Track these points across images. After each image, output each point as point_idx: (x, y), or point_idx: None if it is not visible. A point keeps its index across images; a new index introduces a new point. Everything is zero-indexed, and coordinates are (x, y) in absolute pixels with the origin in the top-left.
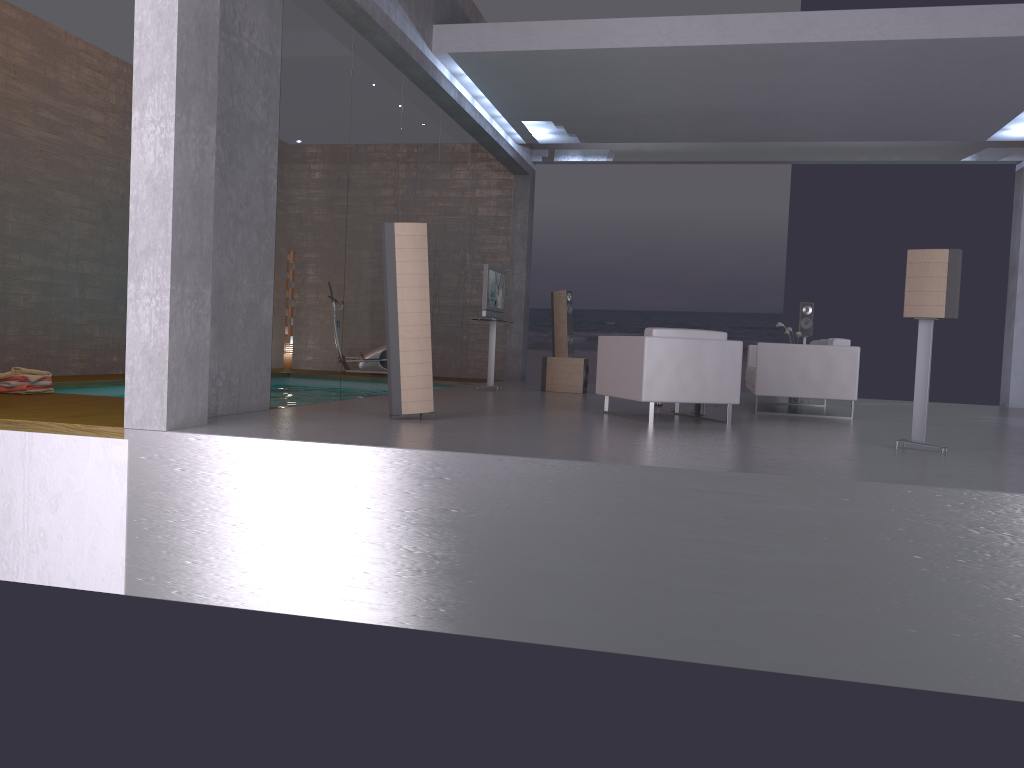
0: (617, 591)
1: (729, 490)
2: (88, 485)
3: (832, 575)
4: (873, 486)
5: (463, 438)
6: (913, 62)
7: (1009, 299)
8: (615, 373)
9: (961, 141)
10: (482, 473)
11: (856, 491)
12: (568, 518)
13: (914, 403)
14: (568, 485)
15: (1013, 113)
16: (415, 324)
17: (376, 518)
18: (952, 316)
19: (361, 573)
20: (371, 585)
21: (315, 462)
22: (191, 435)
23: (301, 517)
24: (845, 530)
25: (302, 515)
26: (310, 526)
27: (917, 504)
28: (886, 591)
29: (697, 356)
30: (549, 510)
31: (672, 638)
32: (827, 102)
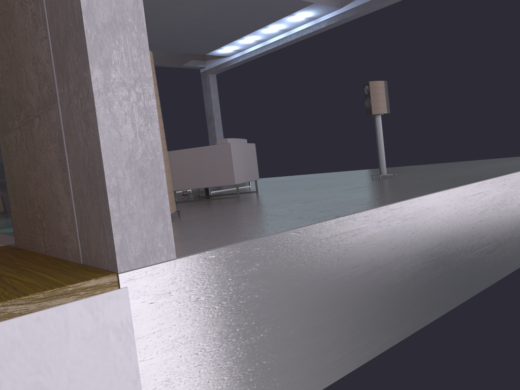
0: (458, 266)
1: (480, 191)
2: (75, 377)
3: (505, 223)
4: (508, 176)
5: (306, 207)
6: (234, 3)
7: (210, 132)
8: (196, 172)
9: (181, 56)
10: (404, 215)
11: (505, 179)
12: (438, 230)
13: (380, 156)
14: (436, 209)
15: (233, 40)
16: (161, 138)
17: (358, 274)
18: (389, 112)
19: (356, 324)
20: (363, 330)
21: (316, 242)
22: (206, 254)
23: (313, 298)
24: (505, 199)
25: (313, 295)
26: (320, 302)
27: (516, 180)
28: (516, 224)
29: (246, 153)
30: (431, 228)
31: (475, 282)
32: (169, 22)
